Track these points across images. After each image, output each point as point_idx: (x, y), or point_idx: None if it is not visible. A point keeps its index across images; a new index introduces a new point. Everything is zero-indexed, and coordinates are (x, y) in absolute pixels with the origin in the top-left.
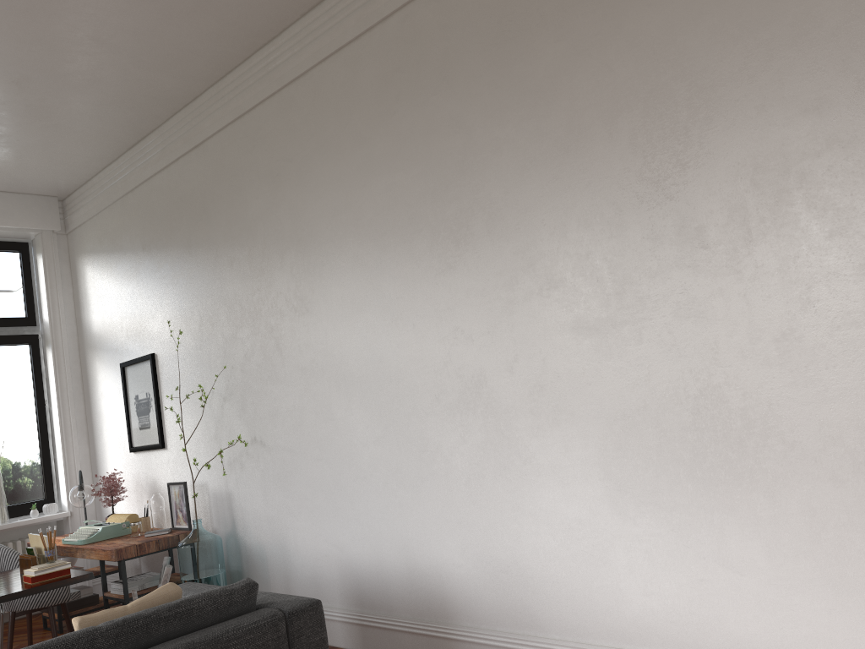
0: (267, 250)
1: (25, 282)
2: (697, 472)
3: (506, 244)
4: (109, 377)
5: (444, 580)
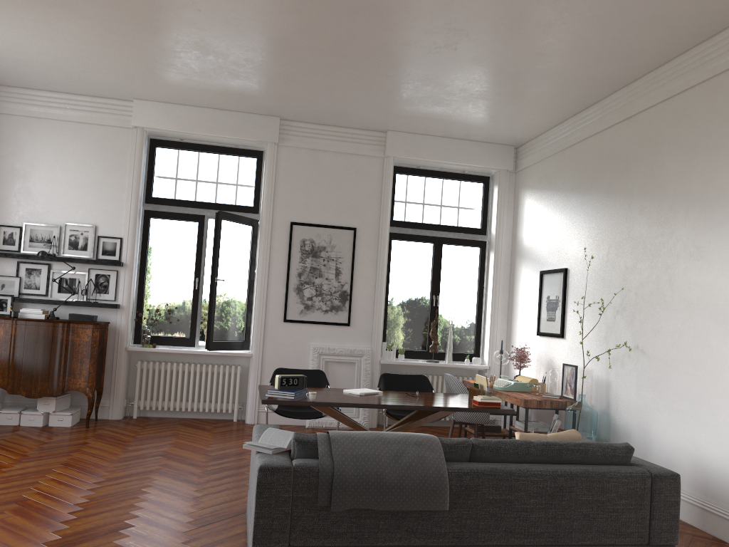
0: (674, 205)
1: (483, 204)
2: None
3: None
4: (529, 279)
5: None
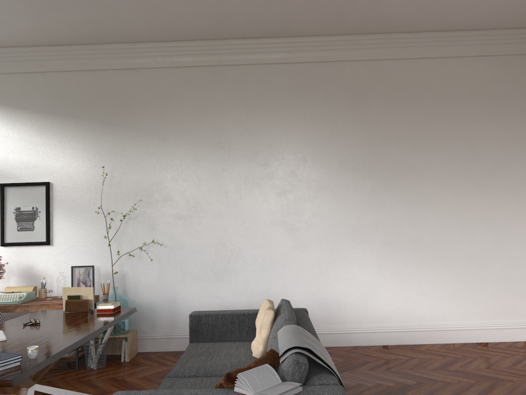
0: (188, 142)
1: None
2: (413, 263)
3: (347, 173)
4: None
5: None
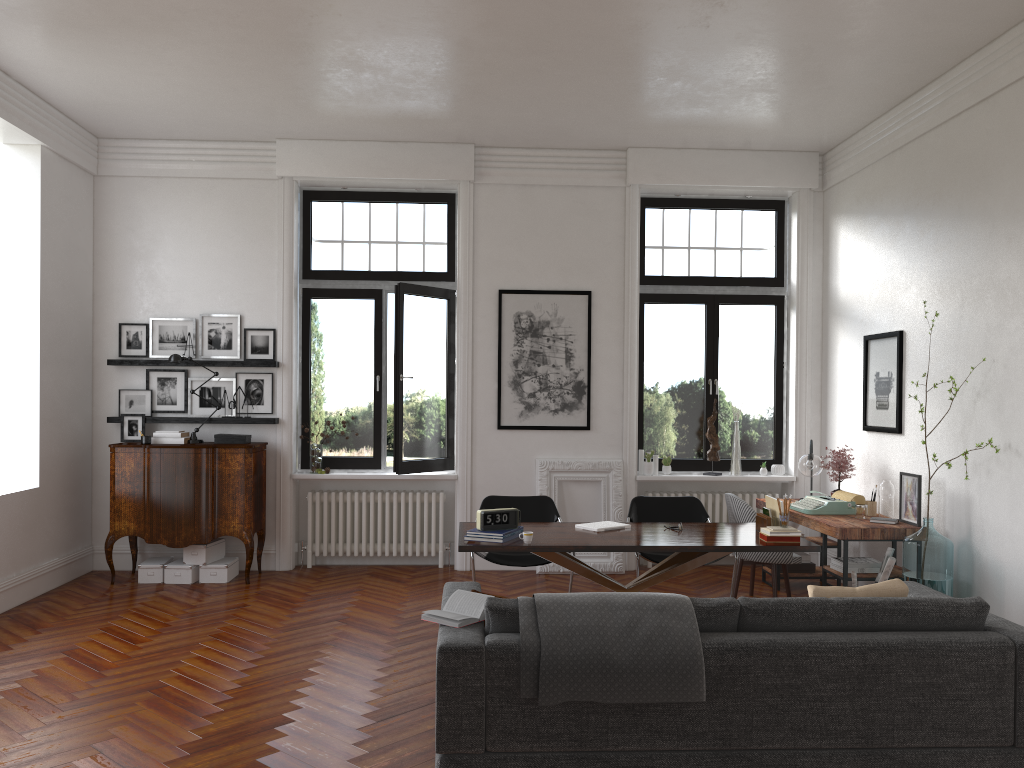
0: None
1: (777, 242)
2: None
3: None
4: (849, 348)
5: None
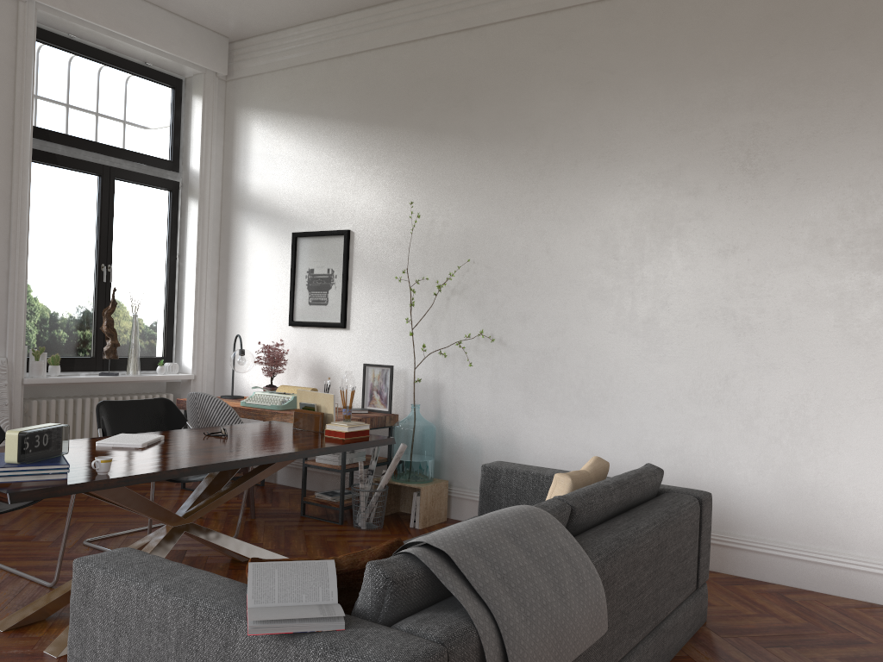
0: (554, 155)
1: (175, 123)
2: None
3: None
4: (267, 244)
5: (730, 494)
